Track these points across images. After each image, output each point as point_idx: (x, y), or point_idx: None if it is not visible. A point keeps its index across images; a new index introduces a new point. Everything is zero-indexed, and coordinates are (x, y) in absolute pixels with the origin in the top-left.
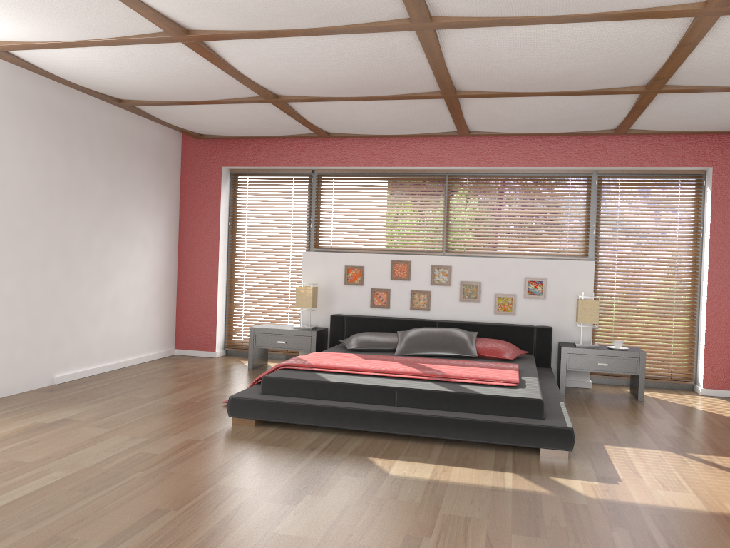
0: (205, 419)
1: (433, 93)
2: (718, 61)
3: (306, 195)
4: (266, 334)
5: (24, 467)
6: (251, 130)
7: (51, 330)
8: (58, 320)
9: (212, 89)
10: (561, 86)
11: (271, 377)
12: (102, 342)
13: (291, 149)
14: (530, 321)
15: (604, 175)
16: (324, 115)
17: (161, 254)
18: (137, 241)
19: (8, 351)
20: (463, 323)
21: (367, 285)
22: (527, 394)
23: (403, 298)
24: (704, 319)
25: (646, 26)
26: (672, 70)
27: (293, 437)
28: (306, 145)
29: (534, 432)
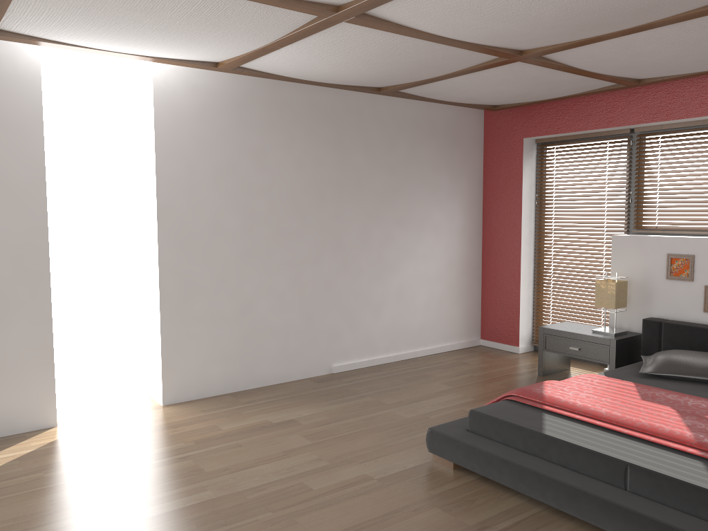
0: (413, 446)
1: None
2: None
3: (623, 162)
4: (557, 337)
5: (194, 478)
6: (531, 94)
7: (327, 322)
8: (334, 312)
9: (436, 61)
10: None
11: (478, 413)
12: (386, 333)
13: (600, 107)
14: None
15: None
16: (600, 61)
17: (459, 240)
18: (427, 229)
19: (282, 342)
20: None
21: (699, 280)
22: None
23: None
24: None
25: None
26: None
27: (479, 500)
28: (619, 99)
29: None
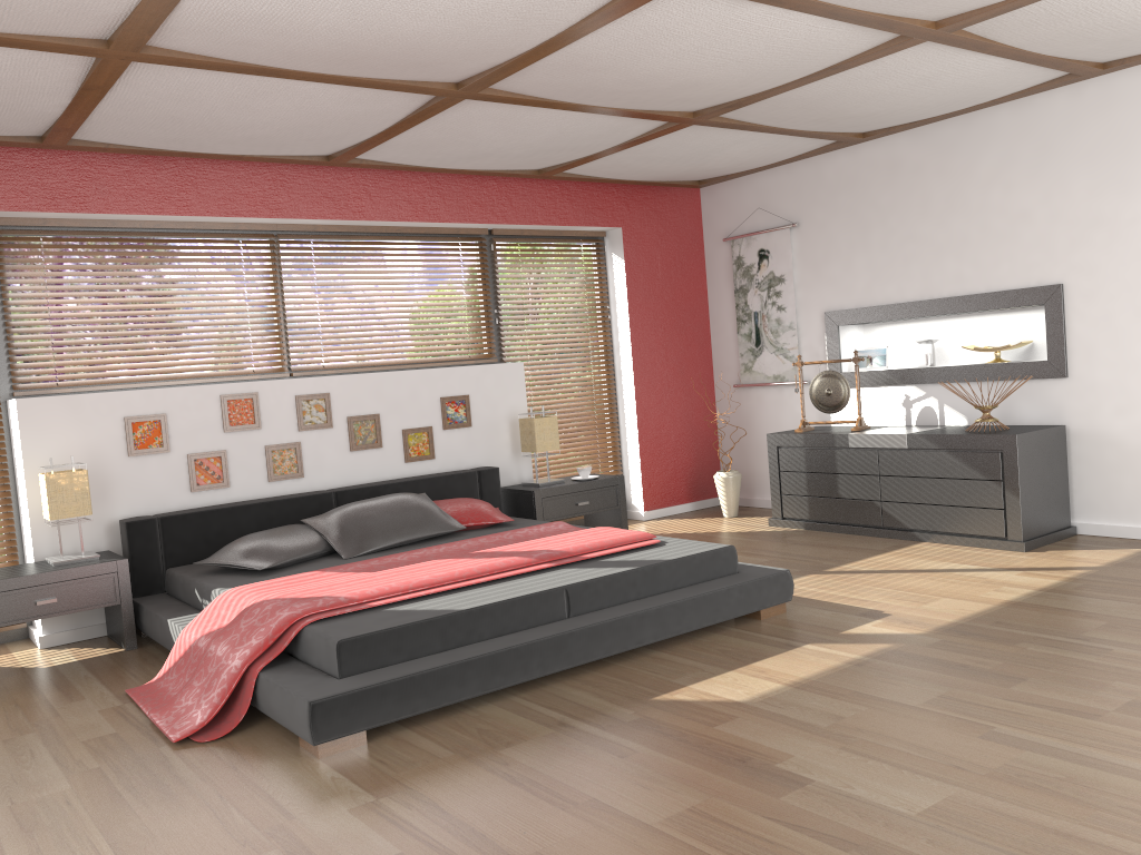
0: (241, 776)
1: (444, 86)
2: (826, 93)
3: None
4: (3, 593)
5: None
6: None
7: None
8: None
9: (41, 4)
10: (635, 100)
11: (357, 638)
12: None
13: None
14: (455, 464)
15: (498, 237)
16: (173, 100)
17: None
18: None
19: None
20: (377, 486)
21: (178, 449)
22: (703, 546)
23: (254, 463)
24: (634, 424)
25: (856, 37)
26: (765, 97)
27: (482, 727)
28: None
29: (757, 589)
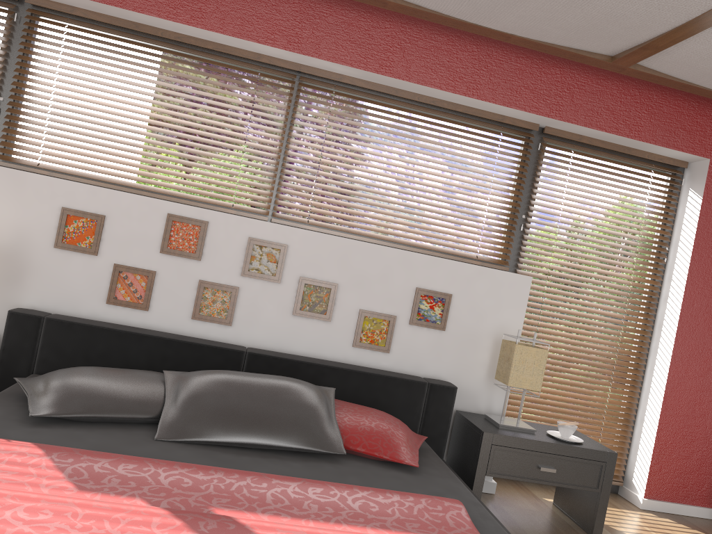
0: None
1: None
2: None
3: None
4: None
5: None
6: None
7: None
8: None
9: None
10: None
11: None
12: None
13: None
14: (412, 367)
15: (550, 137)
16: None
17: None
18: None
19: None
20: (298, 361)
21: (107, 255)
22: None
23: (182, 294)
24: (661, 390)
25: None
26: None
27: None
28: None
29: None
